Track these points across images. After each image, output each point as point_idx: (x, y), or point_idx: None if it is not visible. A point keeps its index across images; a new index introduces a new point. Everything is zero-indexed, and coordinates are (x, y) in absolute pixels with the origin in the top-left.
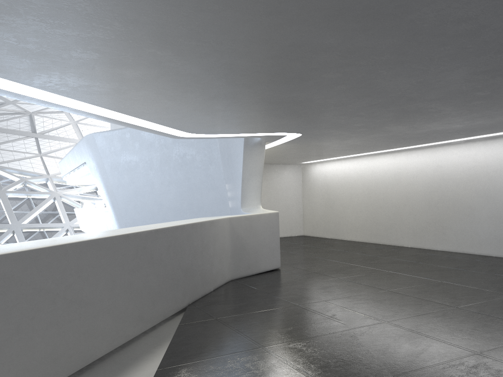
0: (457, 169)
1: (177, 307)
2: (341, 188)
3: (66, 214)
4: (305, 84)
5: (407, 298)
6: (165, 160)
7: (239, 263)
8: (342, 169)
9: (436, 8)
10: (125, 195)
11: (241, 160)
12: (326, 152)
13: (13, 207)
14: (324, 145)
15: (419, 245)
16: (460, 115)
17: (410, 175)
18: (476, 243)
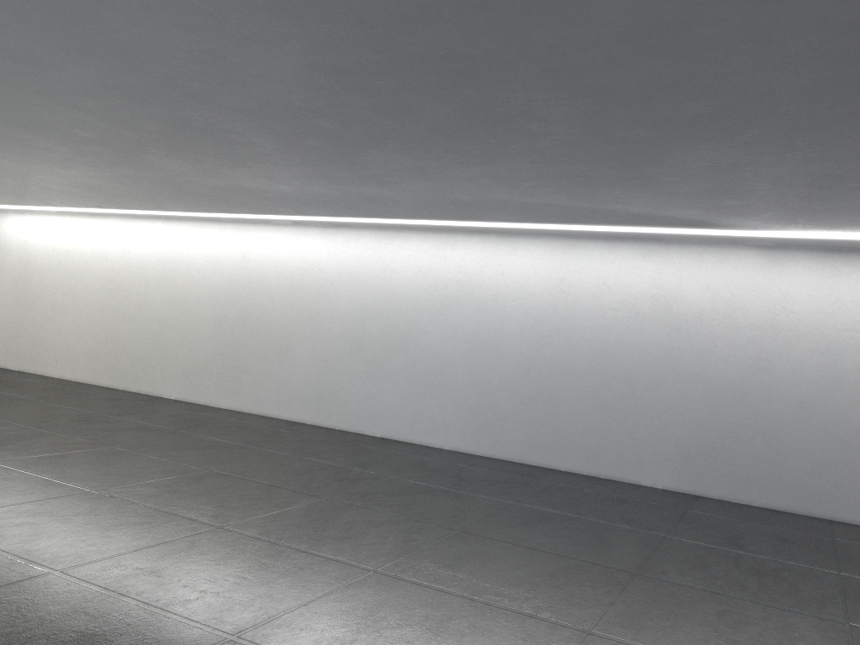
0: (274, 269)
1: None
2: (57, 271)
3: None
4: None
5: (129, 508)
6: None
7: None
8: (64, 233)
9: None
10: None
11: None
12: (27, 191)
13: None
14: (18, 169)
15: (191, 396)
16: (286, 163)
17: (195, 268)
18: (286, 400)
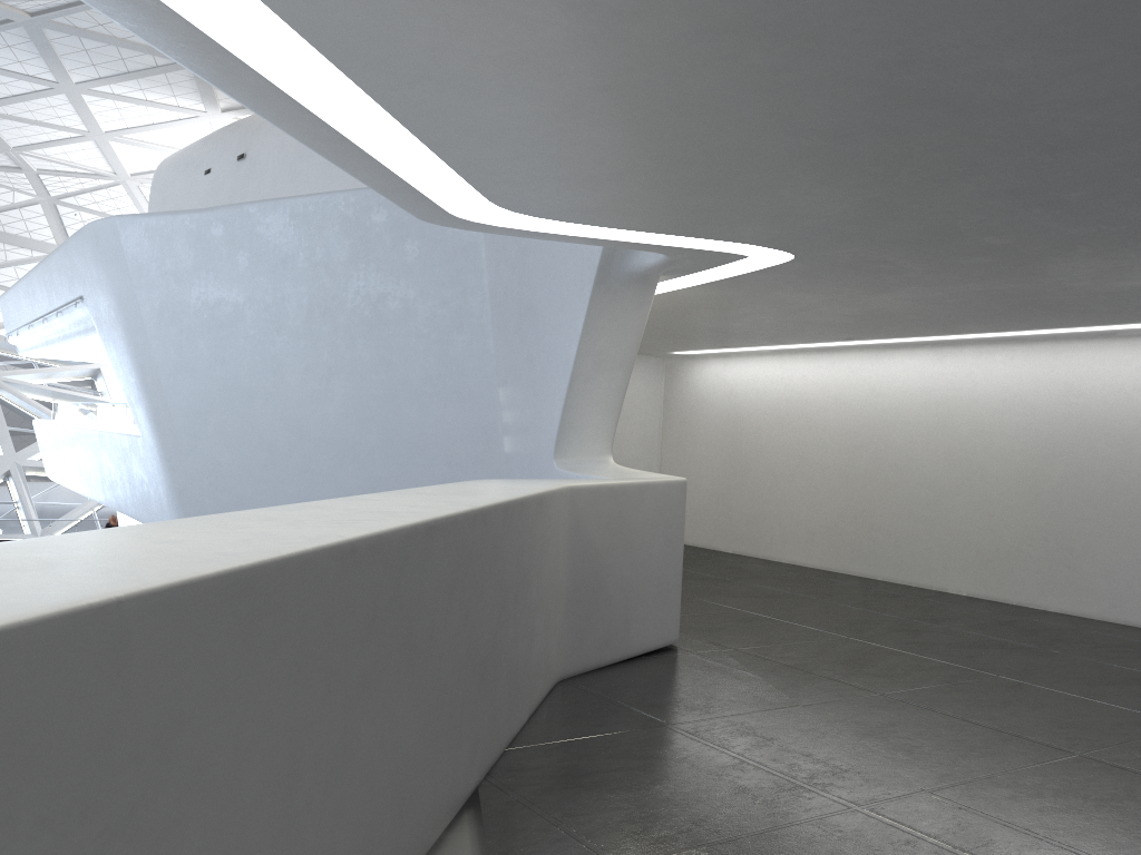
0: (1128, 404)
1: (455, 802)
2: (776, 426)
3: (8, 433)
4: (1132, 4)
5: None
6: (323, 308)
7: (585, 629)
8: (782, 377)
9: None
10: (197, 395)
11: (580, 321)
12: (772, 329)
13: None
14: (803, 303)
15: (995, 592)
16: None
17: (985, 410)
18: None
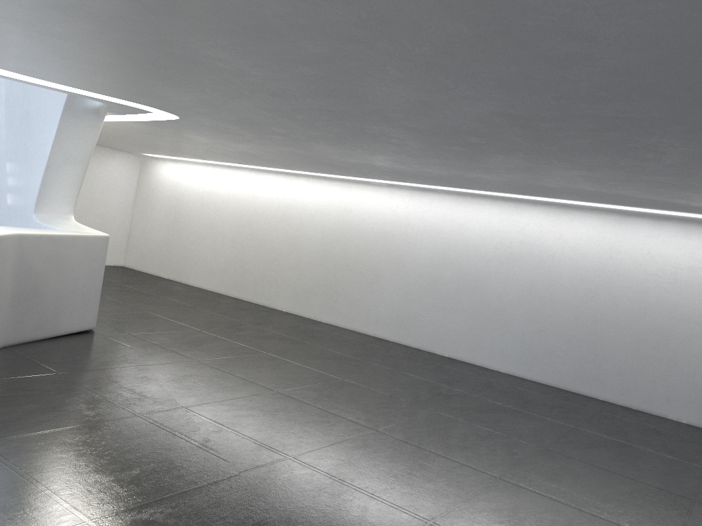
0: (370, 219)
1: None
2: (200, 207)
3: None
4: (257, 46)
5: (307, 408)
6: None
7: (24, 318)
8: (207, 179)
9: (580, 3)
10: None
11: (54, 131)
12: (194, 151)
13: None
14: (202, 141)
15: (299, 311)
16: (420, 156)
17: (307, 213)
18: (373, 320)
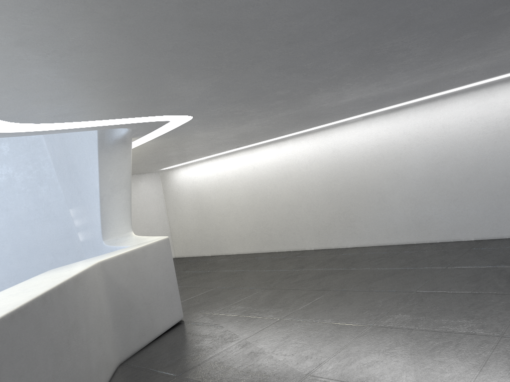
0: (358, 151)
1: None
2: (217, 193)
3: None
4: None
5: (416, 334)
6: None
7: (128, 332)
8: (214, 170)
9: None
10: None
11: (96, 169)
12: (201, 150)
13: None
14: (209, 136)
15: (325, 245)
16: (417, 66)
17: (303, 166)
18: (393, 232)
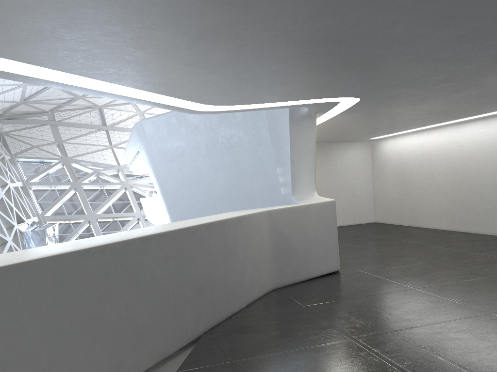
0: None
1: (185, 339)
2: (419, 166)
3: (137, 204)
4: None
5: None
6: (211, 144)
7: (284, 268)
8: (419, 143)
9: None
10: (174, 184)
11: (288, 138)
12: (398, 124)
13: (88, 199)
14: (394, 113)
15: None
16: None
17: None
18: None
